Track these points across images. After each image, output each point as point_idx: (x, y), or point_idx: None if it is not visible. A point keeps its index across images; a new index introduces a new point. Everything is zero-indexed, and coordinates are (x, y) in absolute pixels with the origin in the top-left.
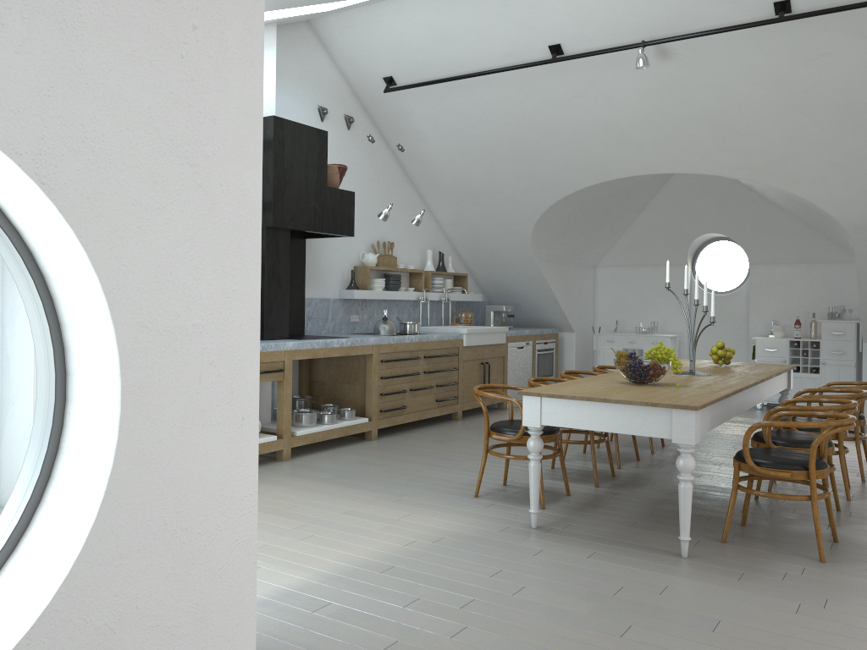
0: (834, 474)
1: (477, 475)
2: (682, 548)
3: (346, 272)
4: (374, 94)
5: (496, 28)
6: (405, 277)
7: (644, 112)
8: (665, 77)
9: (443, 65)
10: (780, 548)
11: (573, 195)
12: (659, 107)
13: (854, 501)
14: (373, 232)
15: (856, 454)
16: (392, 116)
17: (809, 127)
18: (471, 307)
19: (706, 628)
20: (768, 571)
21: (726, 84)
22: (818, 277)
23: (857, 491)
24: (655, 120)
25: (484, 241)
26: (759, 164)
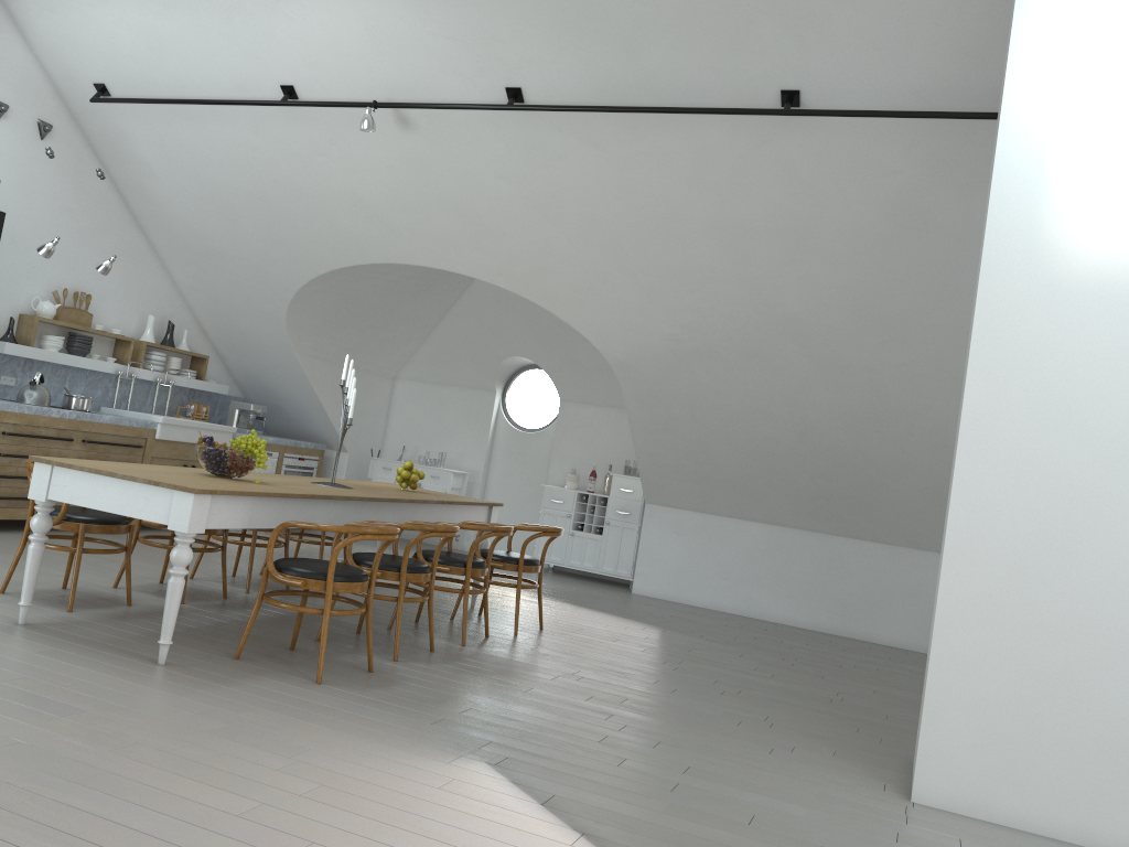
0: (497, 626)
1: (46, 577)
2: (159, 653)
3: (5, 320)
4: (85, 102)
5: (221, 50)
6: (109, 343)
7: (392, 187)
8: (409, 150)
9: (164, 83)
10: (294, 669)
11: (330, 276)
12: (408, 185)
13: (468, 647)
14: (63, 276)
15: (561, 615)
16: (109, 135)
17: (559, 238)
18: (214, 401)
19: (58, 714)
20: (237, 684)
21: (472, 171)
22: (626, 425)
23: (490, 640)
24: (405, 200)
25: (233, 318)
26: (517, 273)
